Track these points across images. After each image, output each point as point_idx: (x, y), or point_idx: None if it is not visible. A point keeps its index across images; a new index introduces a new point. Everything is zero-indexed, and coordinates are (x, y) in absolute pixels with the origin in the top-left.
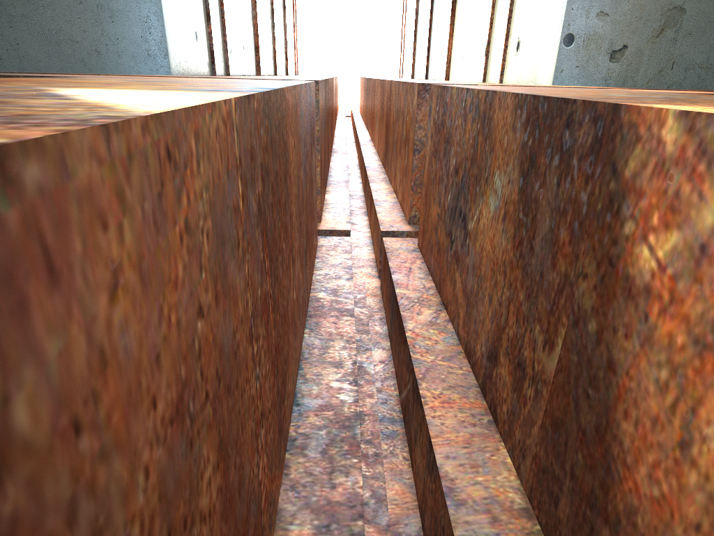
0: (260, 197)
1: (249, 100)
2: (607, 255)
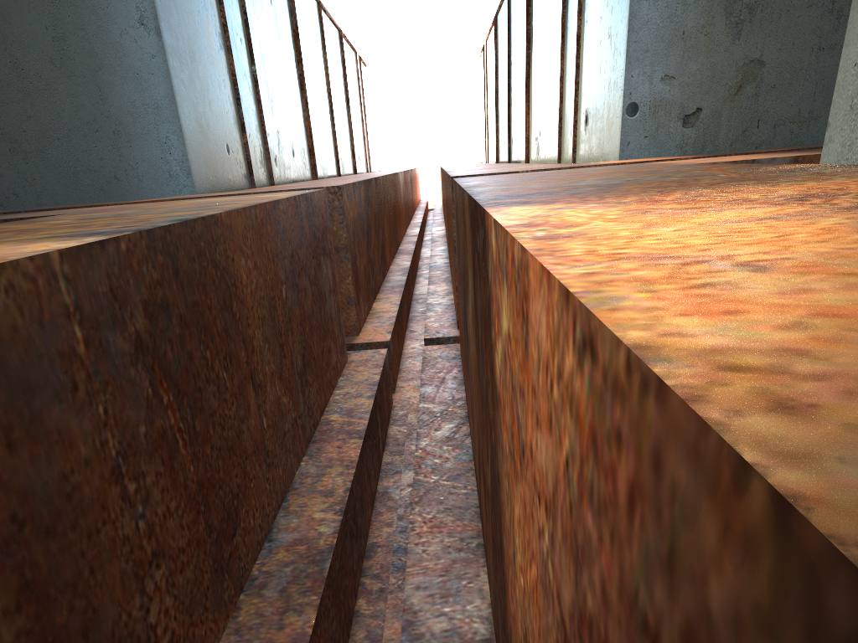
0: (142, 333)
1: (105, 244)
2: (491, 362)
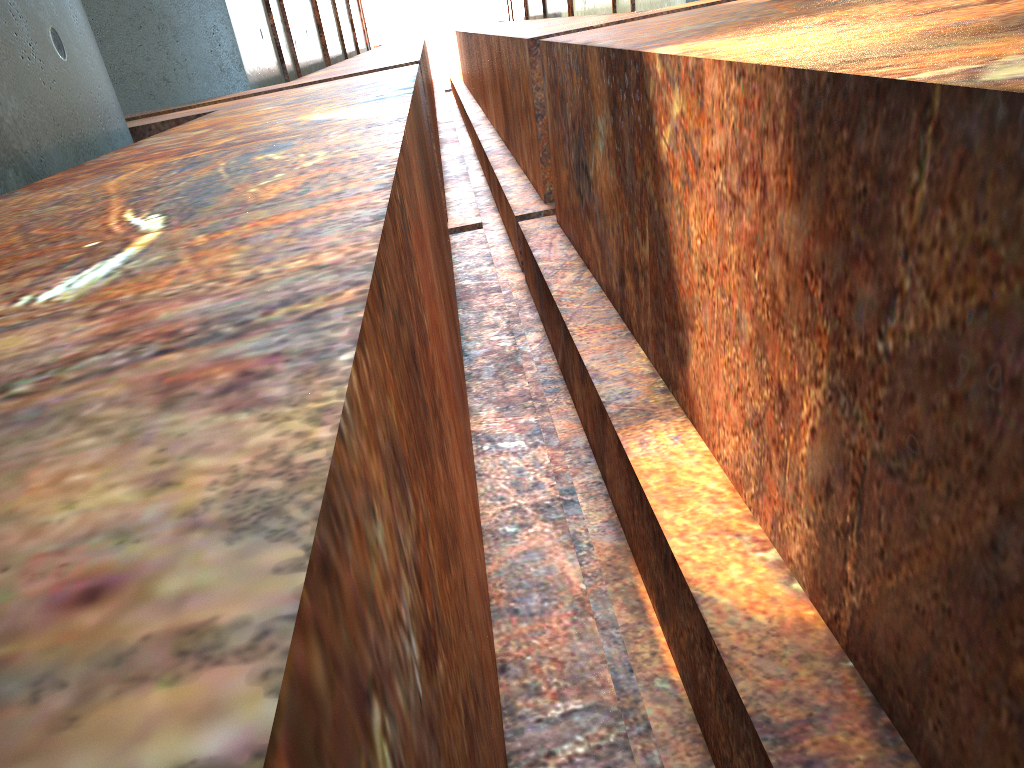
0: (424, 164)
1: (412, 101)
2: (653, 154)
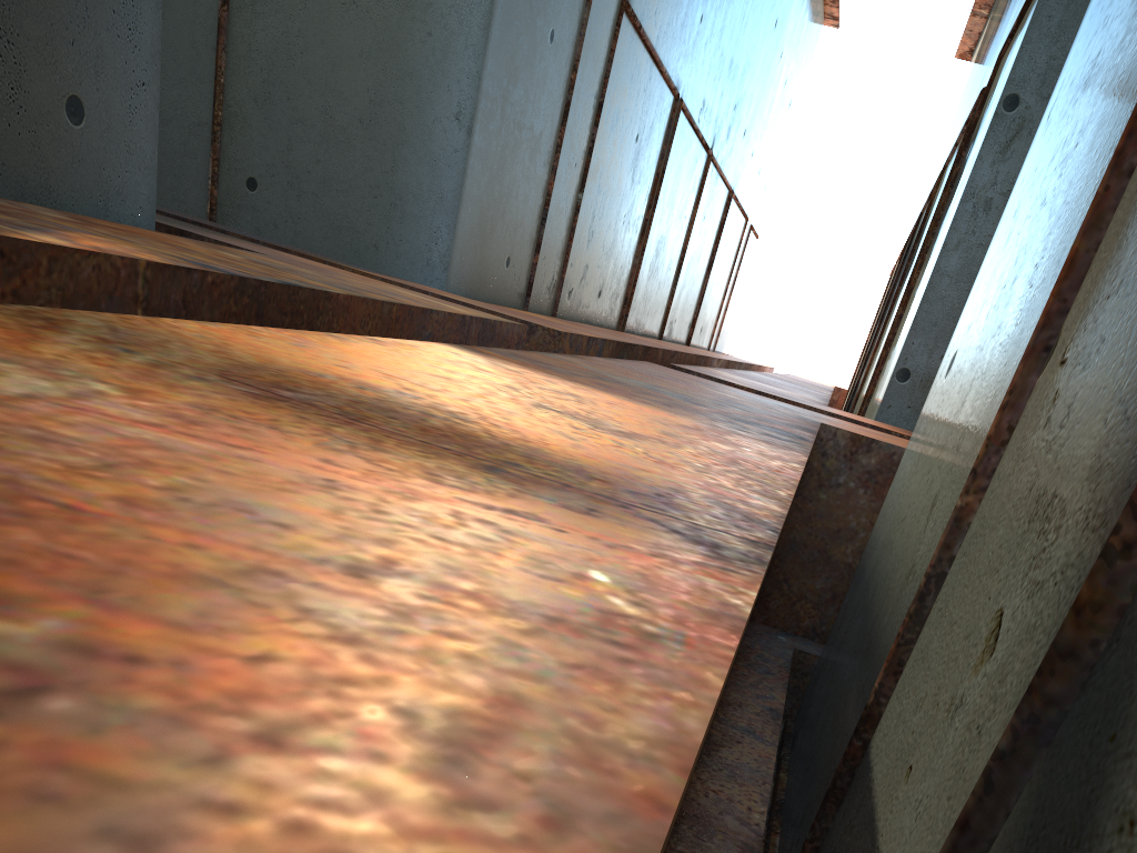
0: None
1: (192, 272)
2: None
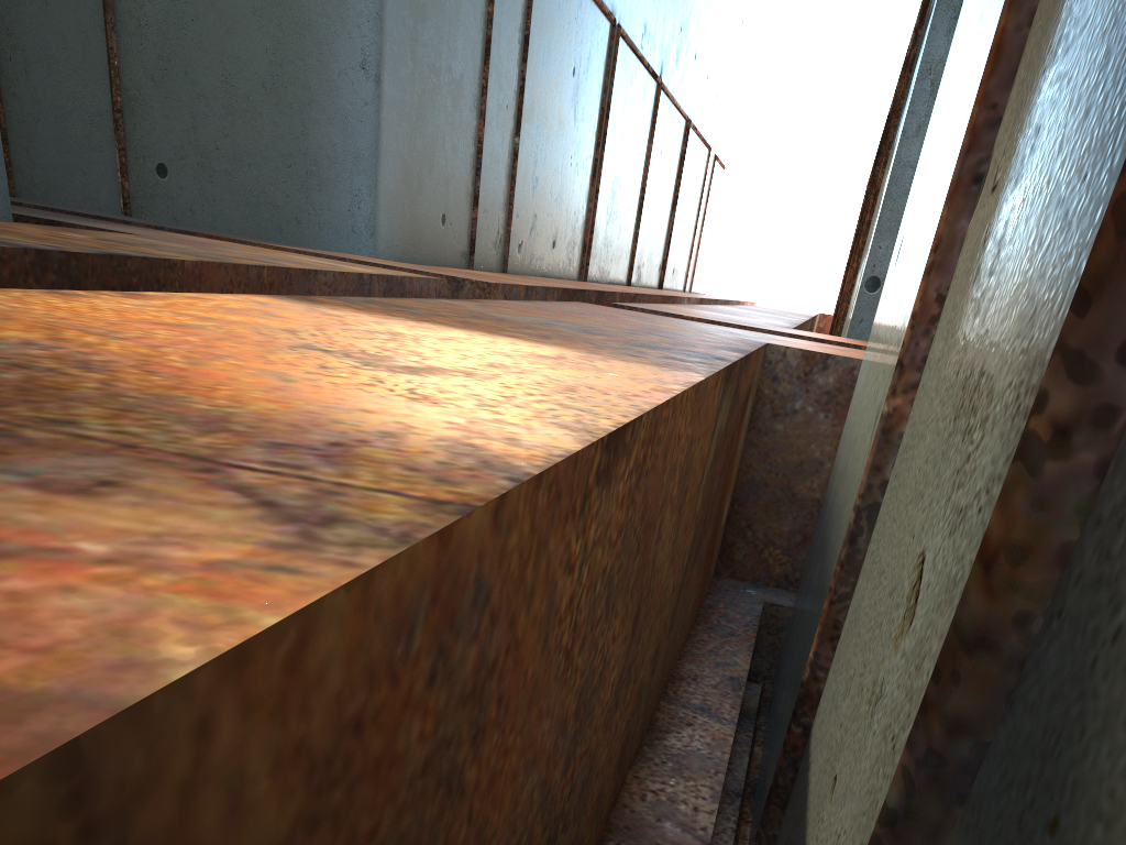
0: None
1: None
2: None
